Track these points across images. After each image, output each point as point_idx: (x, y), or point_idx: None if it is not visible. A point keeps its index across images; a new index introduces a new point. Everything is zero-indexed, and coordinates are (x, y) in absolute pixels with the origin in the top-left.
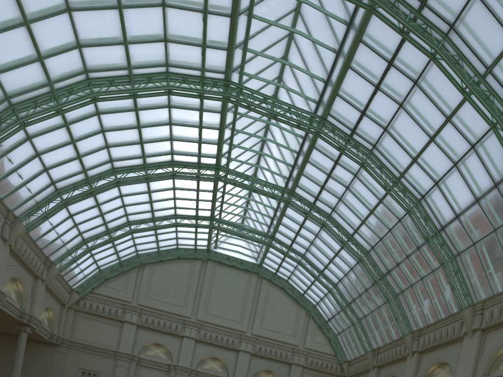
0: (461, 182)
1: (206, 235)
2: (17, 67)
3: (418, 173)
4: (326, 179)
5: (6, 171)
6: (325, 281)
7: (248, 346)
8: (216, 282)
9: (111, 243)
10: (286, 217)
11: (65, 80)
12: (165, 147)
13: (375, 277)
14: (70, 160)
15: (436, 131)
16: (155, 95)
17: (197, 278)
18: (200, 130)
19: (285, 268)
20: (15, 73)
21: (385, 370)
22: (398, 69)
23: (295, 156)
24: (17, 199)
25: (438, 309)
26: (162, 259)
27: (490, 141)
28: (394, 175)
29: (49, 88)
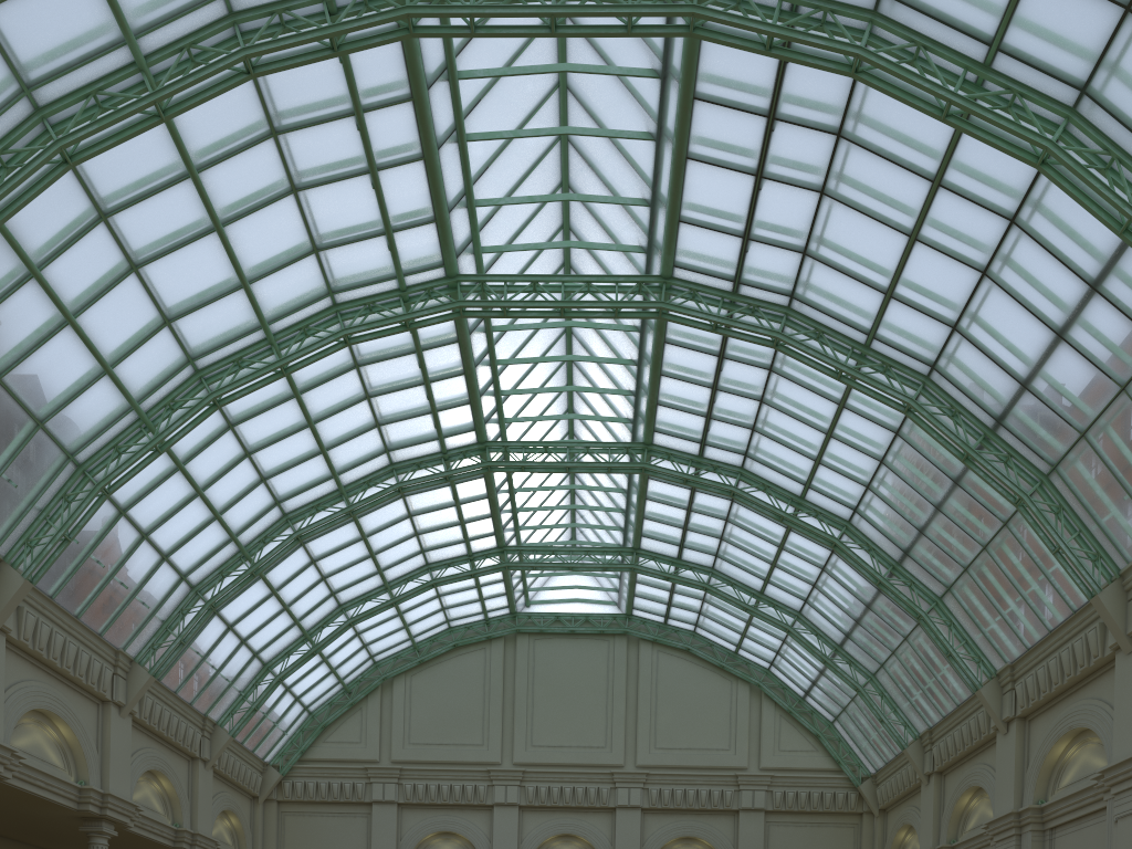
0: (1009, 307)
1: (500, 586)
2: (73, 398)
3: (905, 318)
4: (711, 397)
5: (96, 583)
6: (775, 610)
7: (633, 794)
8: (541, 676)
9: (319, 656)
10: (652, 501)
11: (158, 390)
12: (370, 442)
13: (875, 574)
14: (203, 526)
15: (917, 217)
16: (321, 357)
17: (500, 678)
18: (427, 389)
19: (681, 607)
20: (73, 410)
21: (956, 778)
22: (792, 122)
23: (636, 372)
24: (127, 625)
25: (1041, 608)
26: (425, 658)
27: (1050, 195)
28: (854, 342)
29: (134, 413)
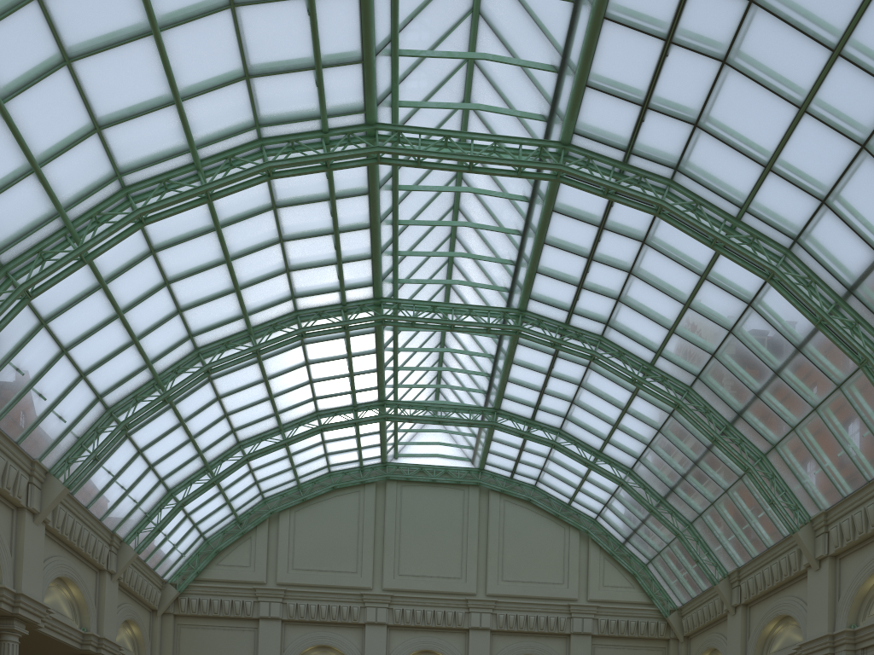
0: None
1: (376, 437)
2: None
3: (779, 192)
4: (585, 267)
5: (15, 391)
6: (610, 467)
7: (483, 618)
8: (407, 517)
9: (216, 487)
10: (517, 365)
11: (84, 200)
12: (279, 287)
13: (712, 432)
14: (121, 349)
15: (811, 88)
16: (245, 187)
17: (372, 517)
18: (336, 238)
19: (527, 464)
20: None
21: (762, 609)
22: None
23: (519, 242)
24: (44, 437)
25: (863, 461)
26: (307, 497)
27: None
28: (726, 215)
29: (60, 220)
